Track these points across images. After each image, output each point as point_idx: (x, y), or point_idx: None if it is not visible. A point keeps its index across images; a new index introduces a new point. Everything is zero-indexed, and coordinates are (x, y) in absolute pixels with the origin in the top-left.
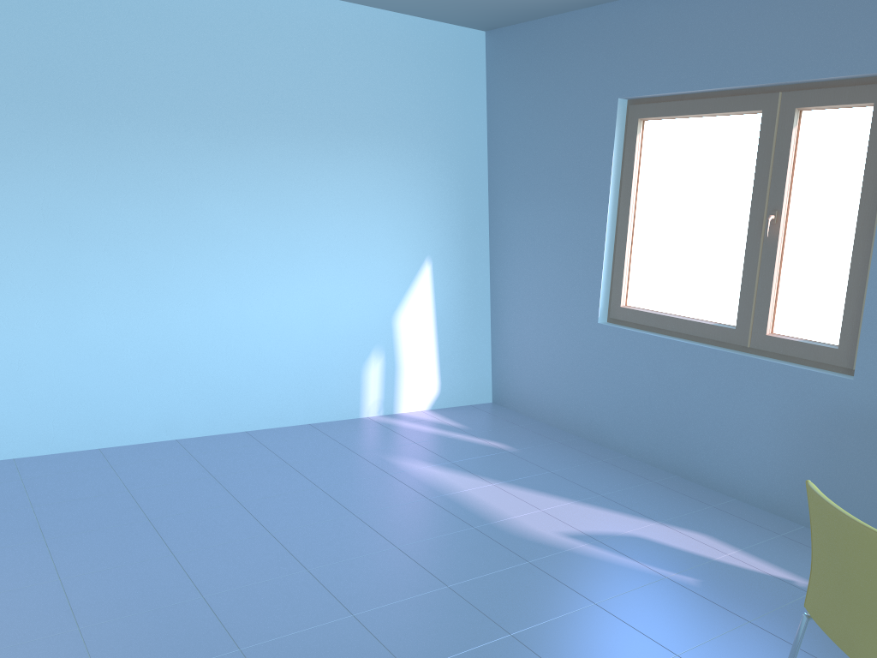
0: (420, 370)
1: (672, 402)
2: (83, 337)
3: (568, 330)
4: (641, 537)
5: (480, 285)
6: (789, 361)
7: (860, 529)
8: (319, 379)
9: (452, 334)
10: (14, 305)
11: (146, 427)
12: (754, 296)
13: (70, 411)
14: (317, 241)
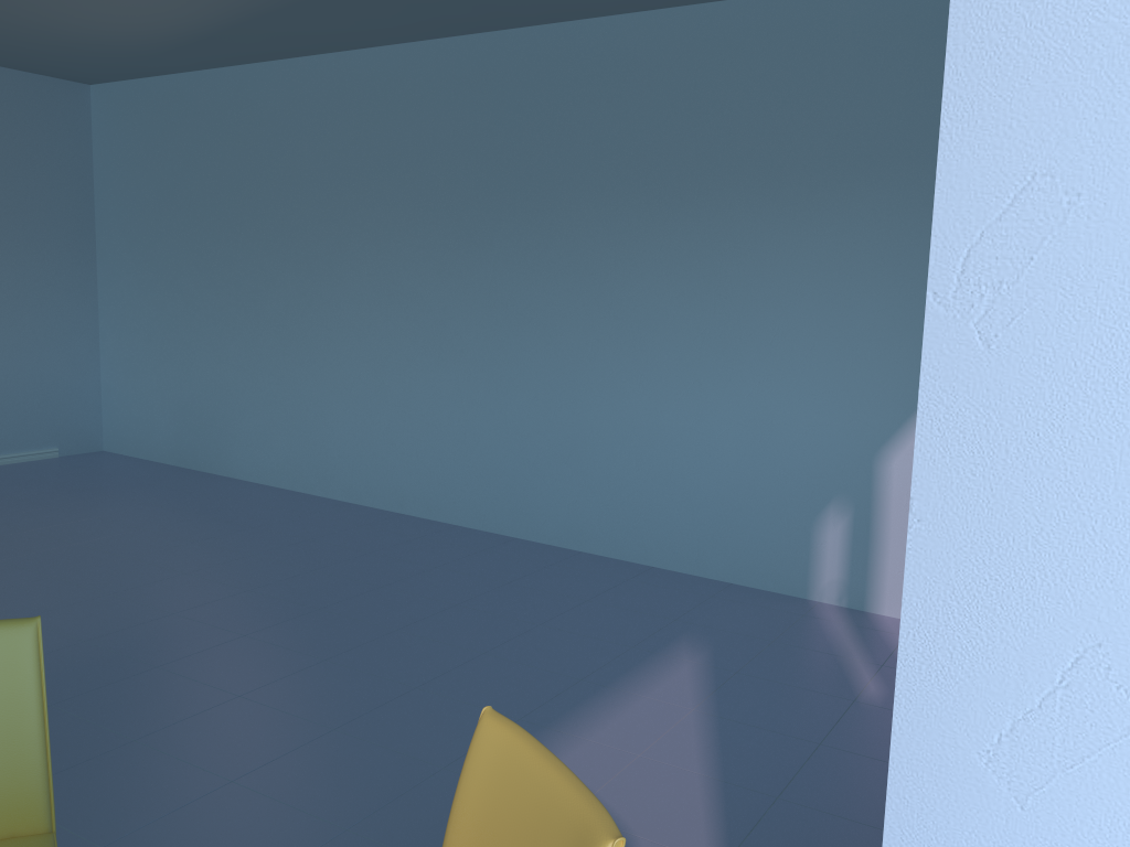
0: None
1: None
2: (510, 418)
3: None
4: None
5: None
6: None
7: None
8: (747, 525)
9: None
10: (464, 379)
11: (556, 528)
12: None
13: (498, 492)
14: (765, 330)
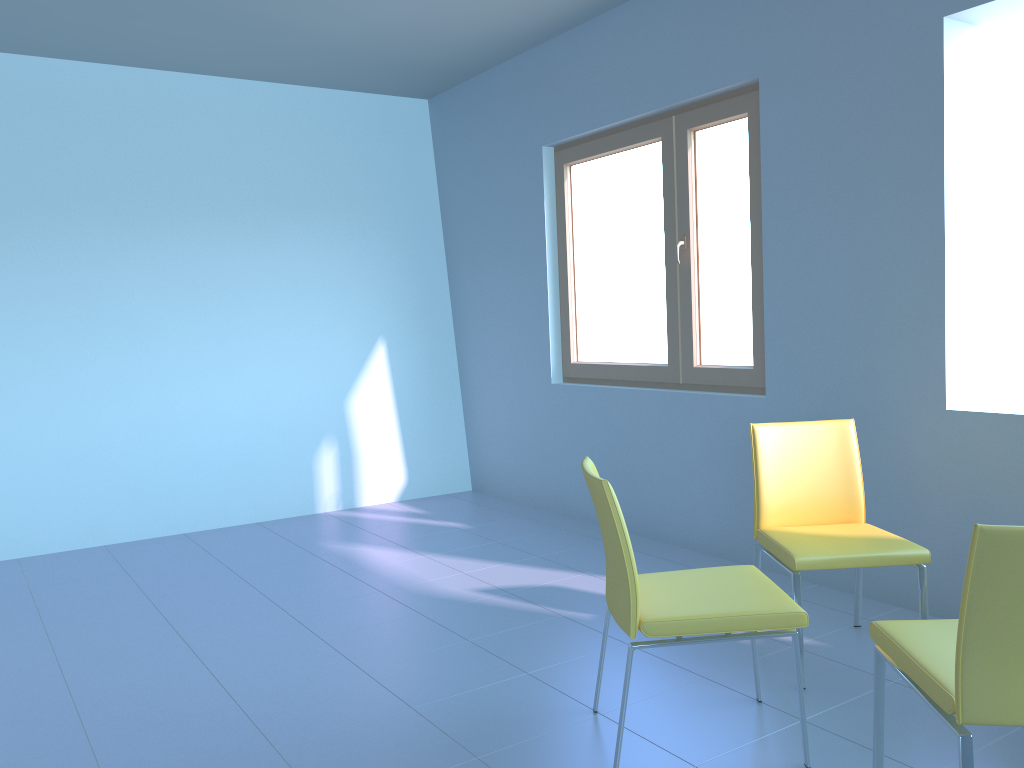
0: (381, 458)
1: (622, 455)
2: None
3: (527, 396)
4: (557, 586)
5: (446, 363)
6: (717, 391)
7: (591, 481)
8: (263, 473)
9: (417, 417)
10: None
11: (69, 533)
12: (680, 329)
13: None
14: (250, 326)
